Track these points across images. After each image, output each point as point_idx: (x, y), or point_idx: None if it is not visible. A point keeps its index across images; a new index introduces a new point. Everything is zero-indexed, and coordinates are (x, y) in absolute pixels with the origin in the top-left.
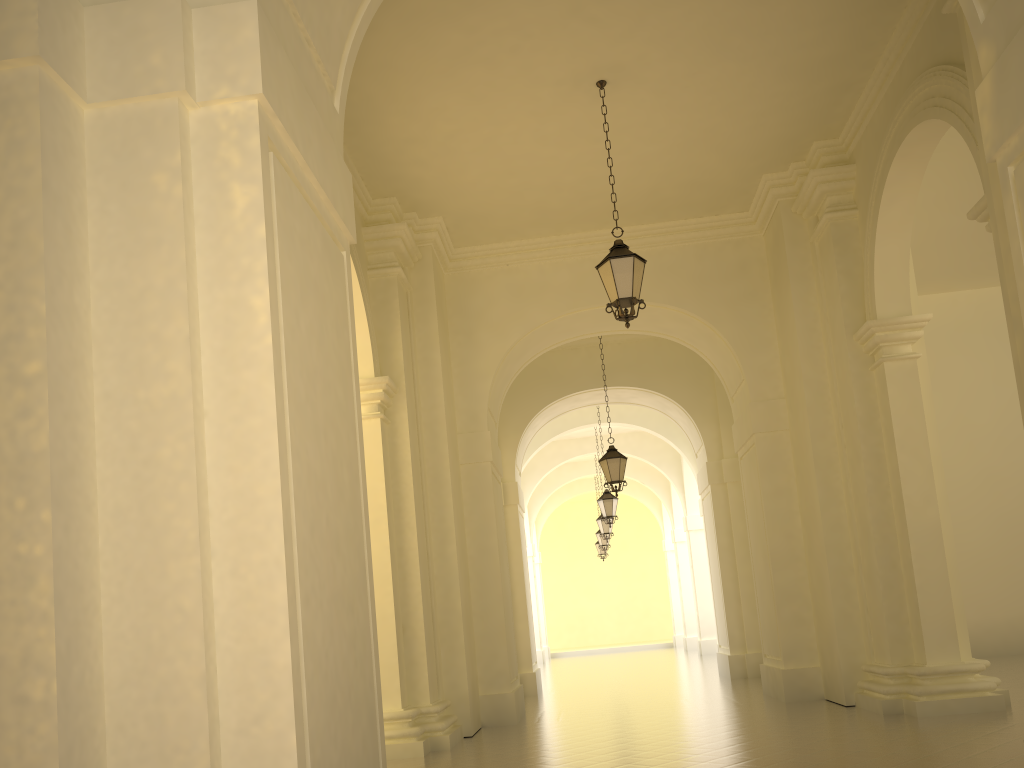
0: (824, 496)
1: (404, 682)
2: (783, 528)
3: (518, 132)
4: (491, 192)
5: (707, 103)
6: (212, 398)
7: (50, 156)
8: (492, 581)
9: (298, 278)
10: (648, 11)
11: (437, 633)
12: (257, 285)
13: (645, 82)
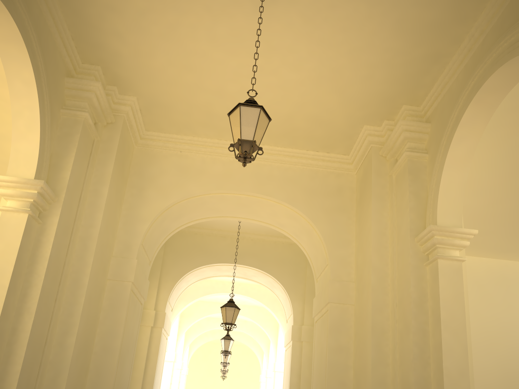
0: (375, 357)
1: None
2: (339, 377)
3: (196, 26)
4: (173, 84)
5: (338, 42)
6: None
7: None
8: (107, 375)
9: None
10: None
11: None
12: None
13: (297, 3)
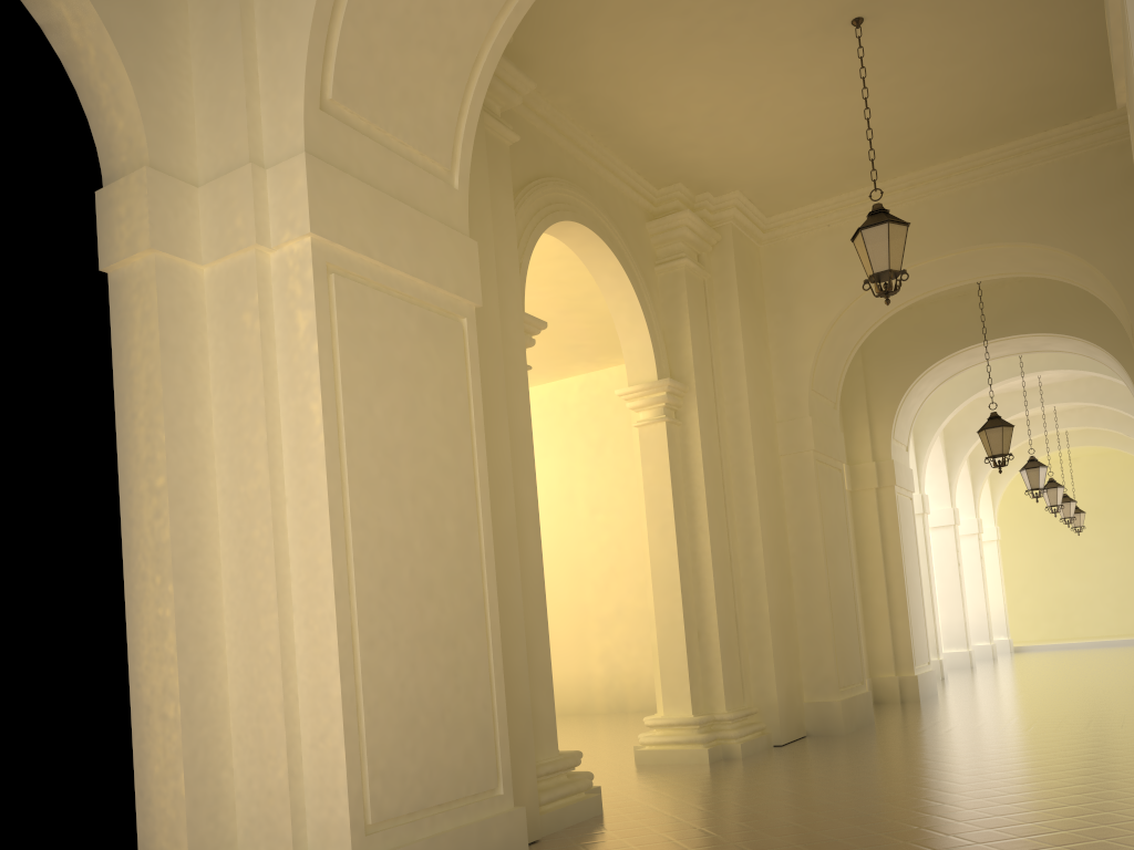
0: None
1: (698, 688)
2: None
3: (783, 92)
4: (782, 156)
5: (1007, 4)
6: (290, 487)
7: (168, 319)
8: (816, 581)
9: (373, 371)
10: None
11: (742, 638)
12: (314, 393)
13: (912, 5)
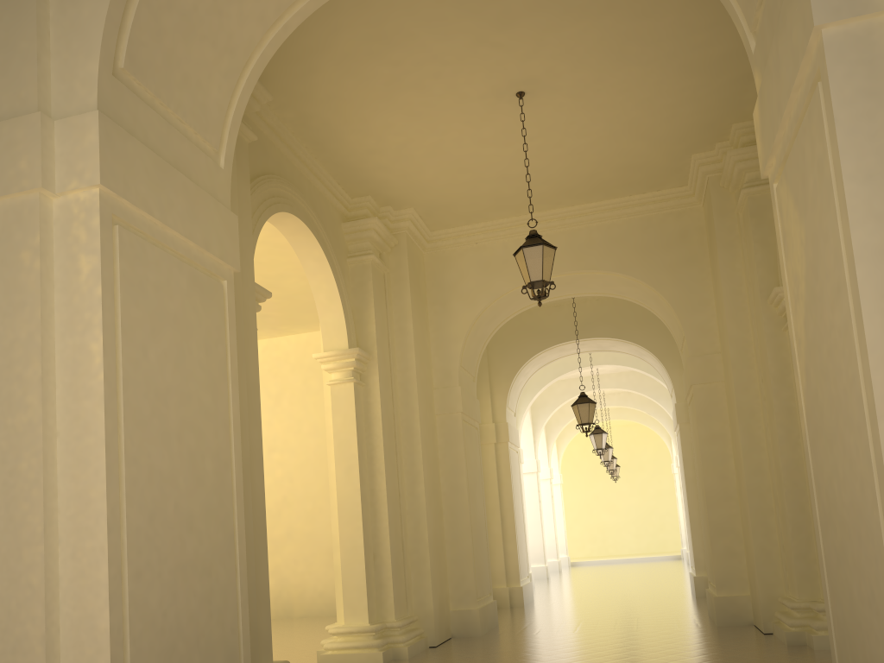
0: (746, 443)
1: (373, 601)
2: (717, 470)
3: (459, 138)
4: (449, 186)
5: (621, 101)
6: (62, 422)
7: None
8: (461, 514)
9: (149, 318)
10: (545, 33)
11: (407, 559)
12: (95, 334)
13: (559, 89)
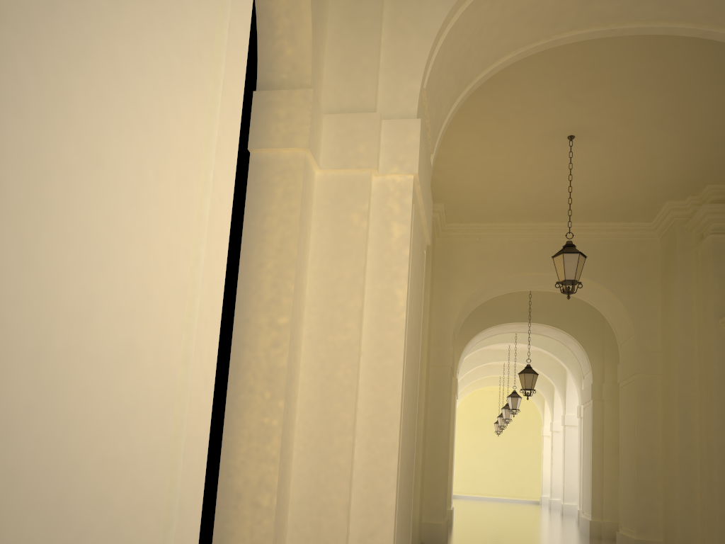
0: (682, 425)
1: None
2: (648, 441)
3: (508, 160)
4: (480, 193)
5: (639, 155)
6: (367, 344)
7: (303, 201)
8: (441, 447)
9: (413, 275)
10: (613, 99)
11: None
12: (400, 283)
13: (600, 139)
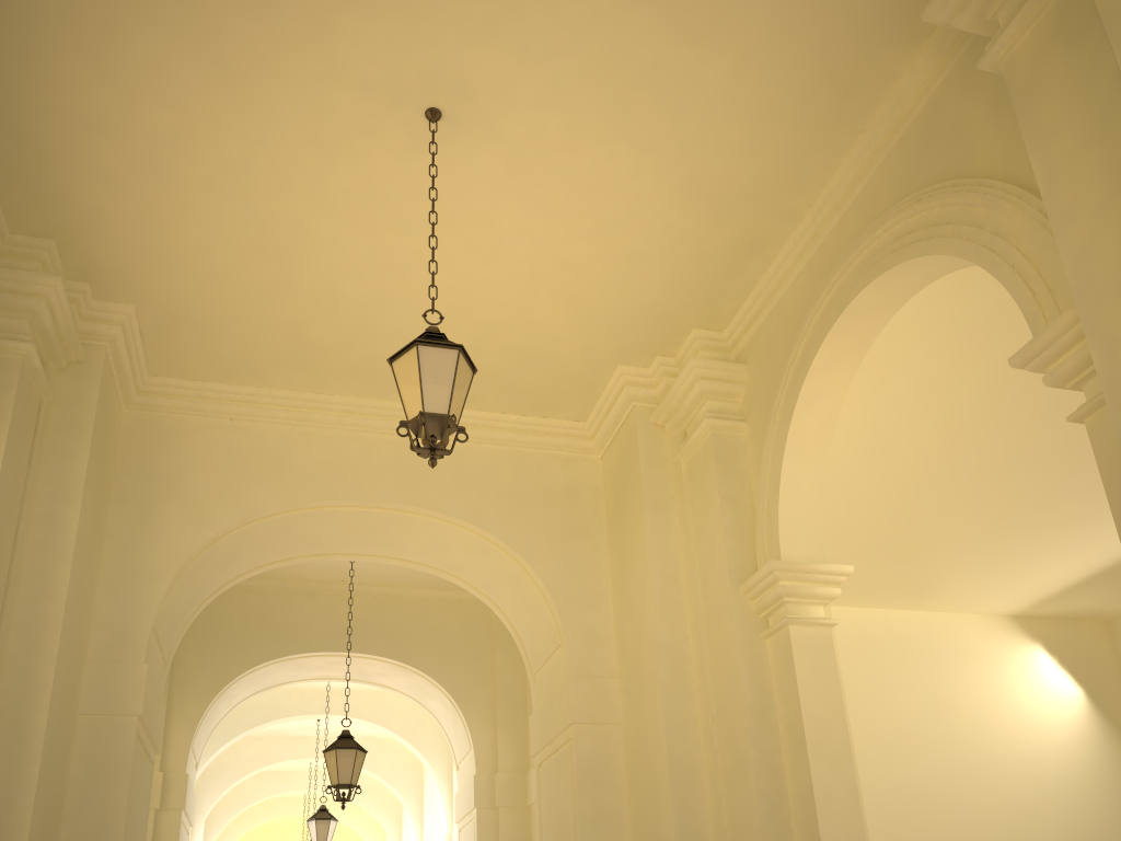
0: (683, 827)
1: None
2: None
3: (285, 170)
4: (224, 280)
5: (576, 212)
6: None
7: None
8: None
9: None
10: None
11: None
12: None
13: (499, 138)
